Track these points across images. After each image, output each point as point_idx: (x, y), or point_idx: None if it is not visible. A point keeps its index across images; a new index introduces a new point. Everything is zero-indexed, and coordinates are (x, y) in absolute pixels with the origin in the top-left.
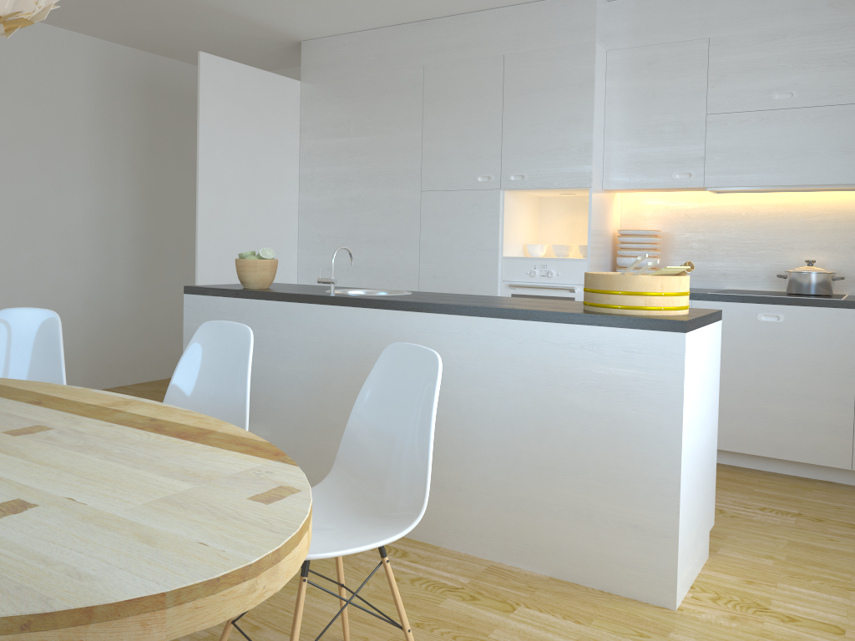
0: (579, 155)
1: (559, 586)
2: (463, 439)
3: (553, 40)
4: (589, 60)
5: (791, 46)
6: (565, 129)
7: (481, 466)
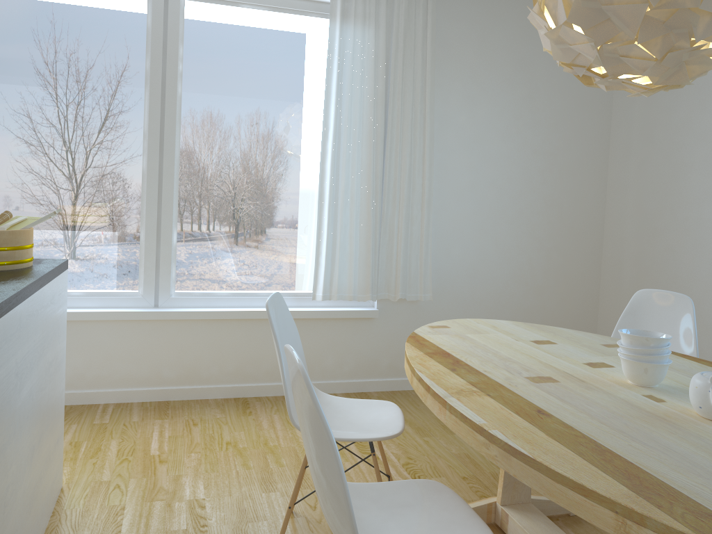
0: None
1: (60, 533)
2: (16, 466)
3: None
4: None
5: None
6: None
7: (22, 485)
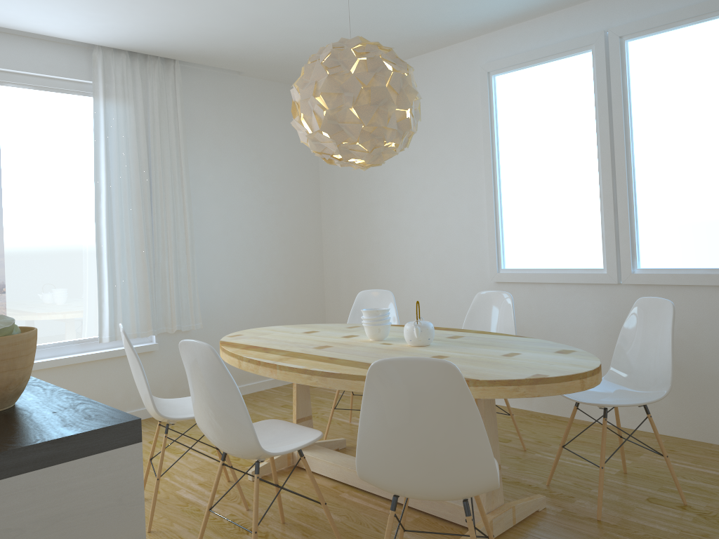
0: None
1: None
2: None
3: None
4: None
5: None
6: None
7: None
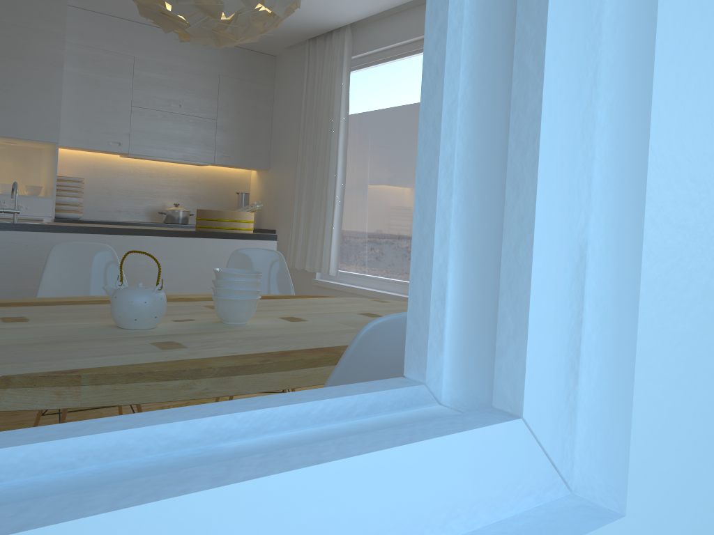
0: (50, 117)
1: None
2: None
3: (28, 21)
4: (60, 47)
5: (181, 77)
6: (38, 95)
7: None
